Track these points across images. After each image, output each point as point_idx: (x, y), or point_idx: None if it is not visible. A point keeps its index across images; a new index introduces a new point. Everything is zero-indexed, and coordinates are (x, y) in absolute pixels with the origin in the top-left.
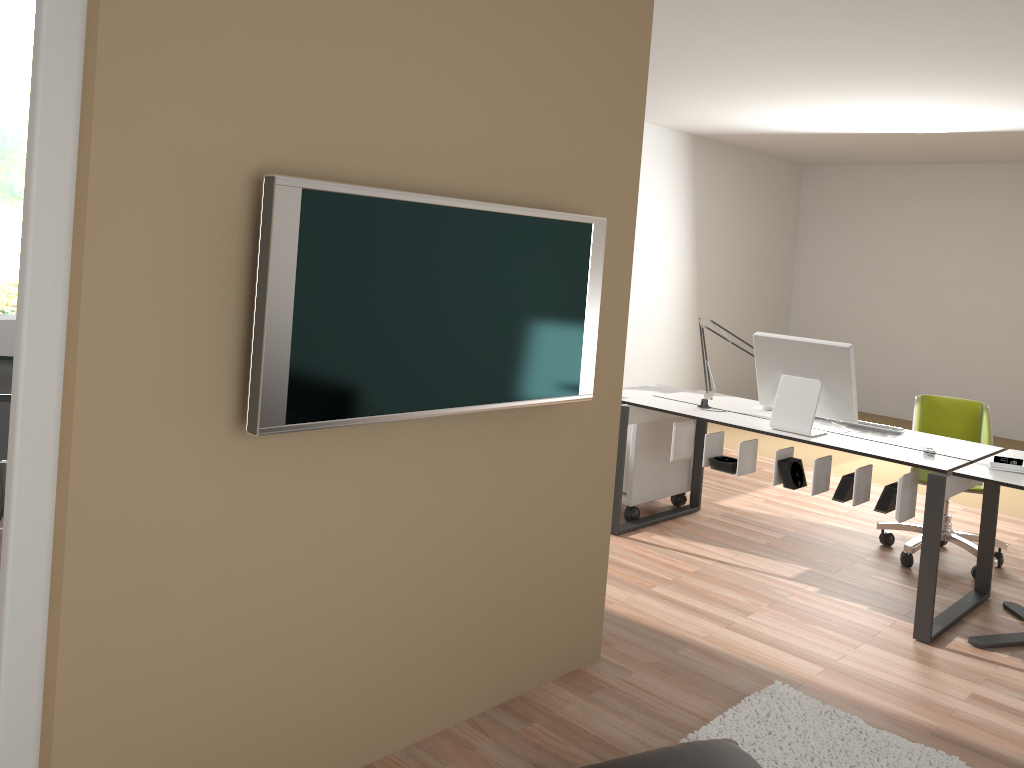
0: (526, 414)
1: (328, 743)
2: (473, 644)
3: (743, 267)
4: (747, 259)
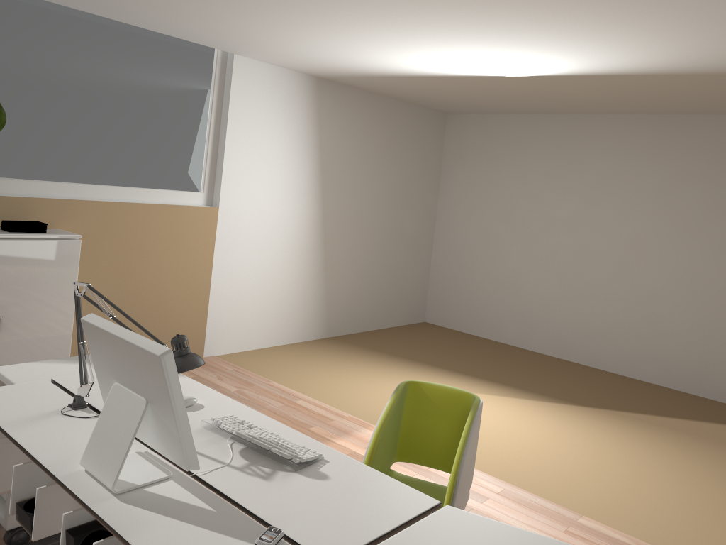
0: None
1: None
2: None
3: (379, 204)
4: (383, 197)
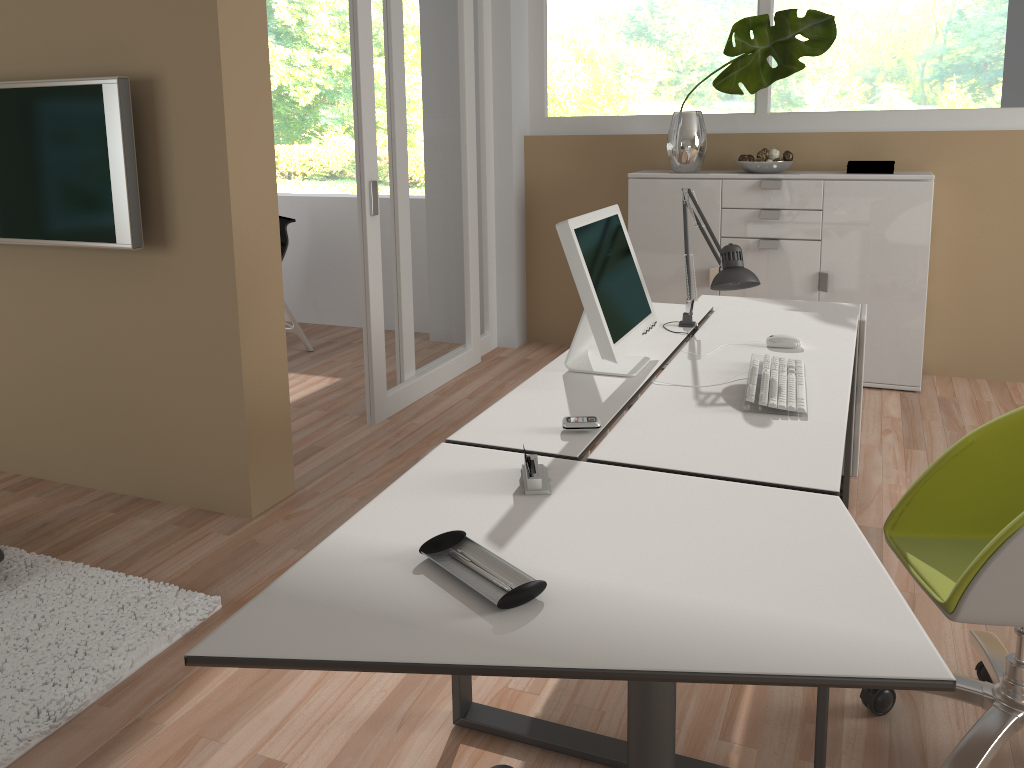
0: (124, 259)
1: (17, 449)
2: (109, 435)
3: None
4: None
